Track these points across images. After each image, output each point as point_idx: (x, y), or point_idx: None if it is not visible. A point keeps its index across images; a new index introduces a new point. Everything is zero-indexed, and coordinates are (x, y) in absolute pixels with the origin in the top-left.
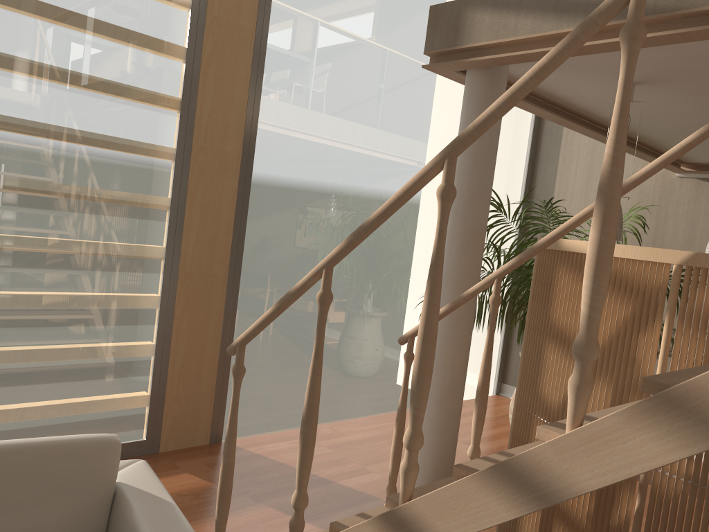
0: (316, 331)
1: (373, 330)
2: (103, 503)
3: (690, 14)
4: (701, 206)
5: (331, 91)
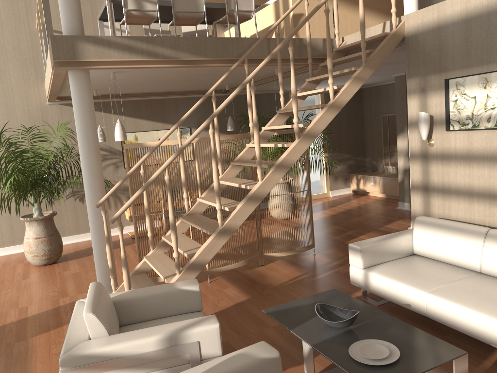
0: (169, 191)
1: None
2: (114, 307)
3: (179, 60)
4: (65, 118)
5: None
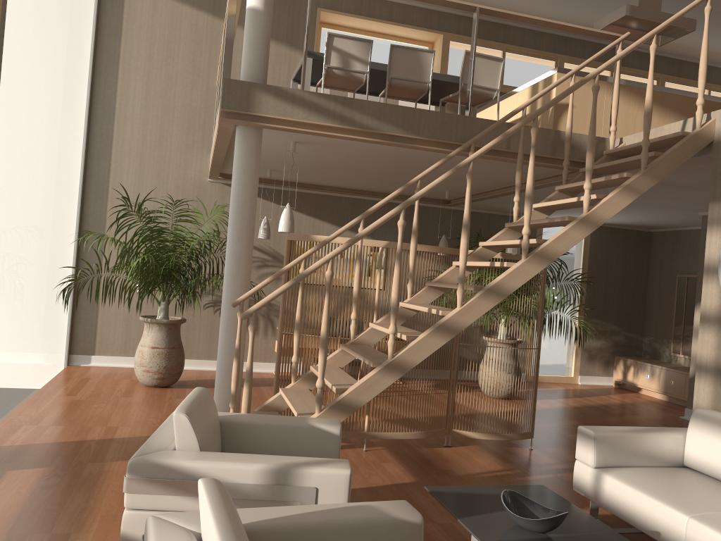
0: (328, 292)
1: (29, 318)
2: (220, 428)
3: (381, 133)
4: (226, 203)
5: (23, 91)
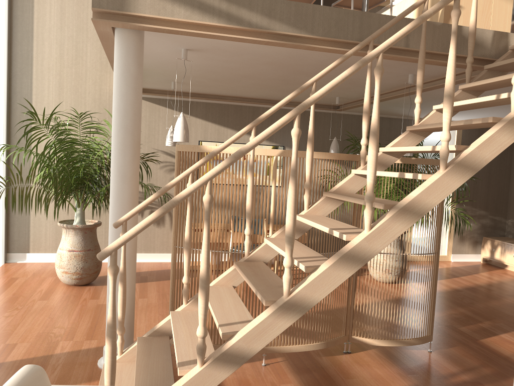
0: (207, 221)
1: None
2: None
3: (272, 32)
4: None
5: None
